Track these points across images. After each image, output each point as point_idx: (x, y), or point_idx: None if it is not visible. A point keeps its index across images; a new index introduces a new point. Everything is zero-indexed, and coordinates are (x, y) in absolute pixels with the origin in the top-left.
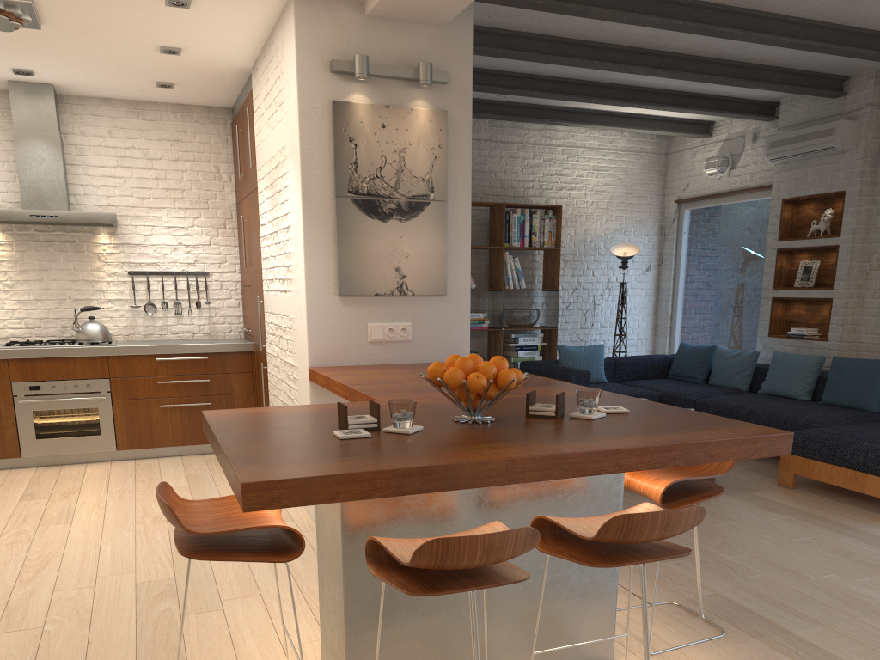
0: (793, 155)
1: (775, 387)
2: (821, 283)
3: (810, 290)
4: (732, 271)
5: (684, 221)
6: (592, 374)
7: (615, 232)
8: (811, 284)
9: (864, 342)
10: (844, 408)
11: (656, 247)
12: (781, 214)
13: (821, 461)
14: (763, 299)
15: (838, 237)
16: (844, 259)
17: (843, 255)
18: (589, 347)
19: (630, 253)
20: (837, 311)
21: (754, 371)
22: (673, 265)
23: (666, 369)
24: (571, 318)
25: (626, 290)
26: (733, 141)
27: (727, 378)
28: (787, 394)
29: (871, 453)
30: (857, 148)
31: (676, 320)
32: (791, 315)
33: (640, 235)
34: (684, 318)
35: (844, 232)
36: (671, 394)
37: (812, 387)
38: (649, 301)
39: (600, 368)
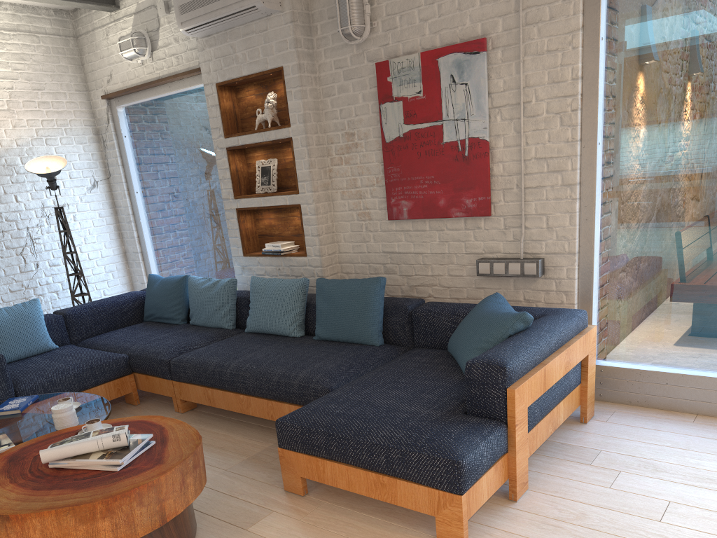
0: (212, 22)
1: (262, 323)
2: (285, 185)
3: (275, 197)
4: (189, 180)
5: (121, 121)
6: (30, 343)
7: (33, 141)
8: (274, 189)
9: (346, 252)
10: (343, 345)
11: (99, 157)
12: (220, 103)
13: (332, 459)
14: (227, 211)
15: (289, 127)
16: (302, 155)
17: (299, 150)
18: (16, 307)
19: (56, 168)
20: (309, 219)
21: (236, 303)
22: (123, 177)
23: (140, 311)
24: (3, 262)
25: (65, 217)
26: (145, 13)
27: (208, 316)
28: (277, 332)
29: (395, 449)
30: (283, 8)
31: (146, 244)
32: (263, 227)
33: (71, 143)
34: (154, 239)
35: (294, 120)
36: (140, 353)
37: (303, 318)
38: (108, 224)
39: (40, 332)
